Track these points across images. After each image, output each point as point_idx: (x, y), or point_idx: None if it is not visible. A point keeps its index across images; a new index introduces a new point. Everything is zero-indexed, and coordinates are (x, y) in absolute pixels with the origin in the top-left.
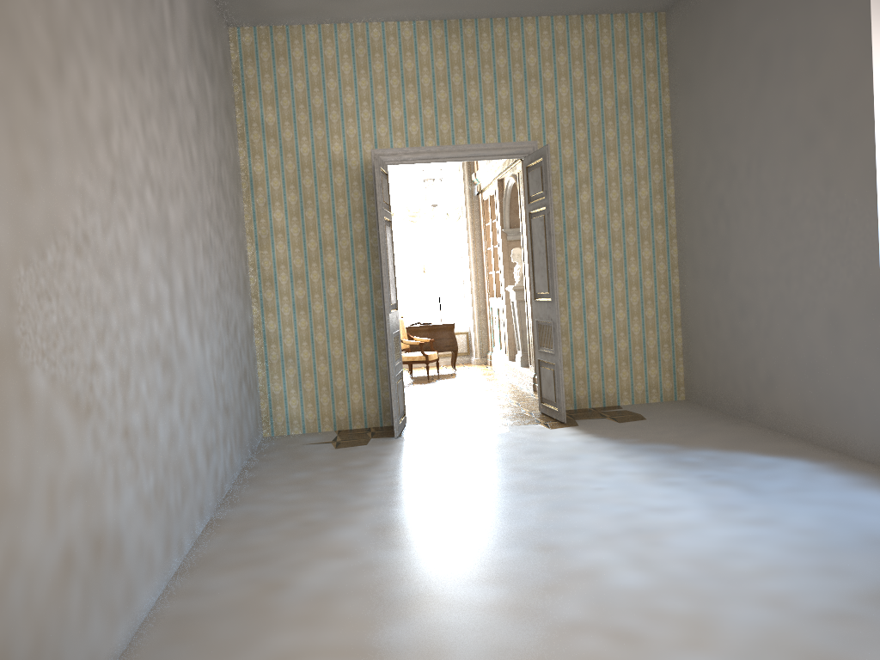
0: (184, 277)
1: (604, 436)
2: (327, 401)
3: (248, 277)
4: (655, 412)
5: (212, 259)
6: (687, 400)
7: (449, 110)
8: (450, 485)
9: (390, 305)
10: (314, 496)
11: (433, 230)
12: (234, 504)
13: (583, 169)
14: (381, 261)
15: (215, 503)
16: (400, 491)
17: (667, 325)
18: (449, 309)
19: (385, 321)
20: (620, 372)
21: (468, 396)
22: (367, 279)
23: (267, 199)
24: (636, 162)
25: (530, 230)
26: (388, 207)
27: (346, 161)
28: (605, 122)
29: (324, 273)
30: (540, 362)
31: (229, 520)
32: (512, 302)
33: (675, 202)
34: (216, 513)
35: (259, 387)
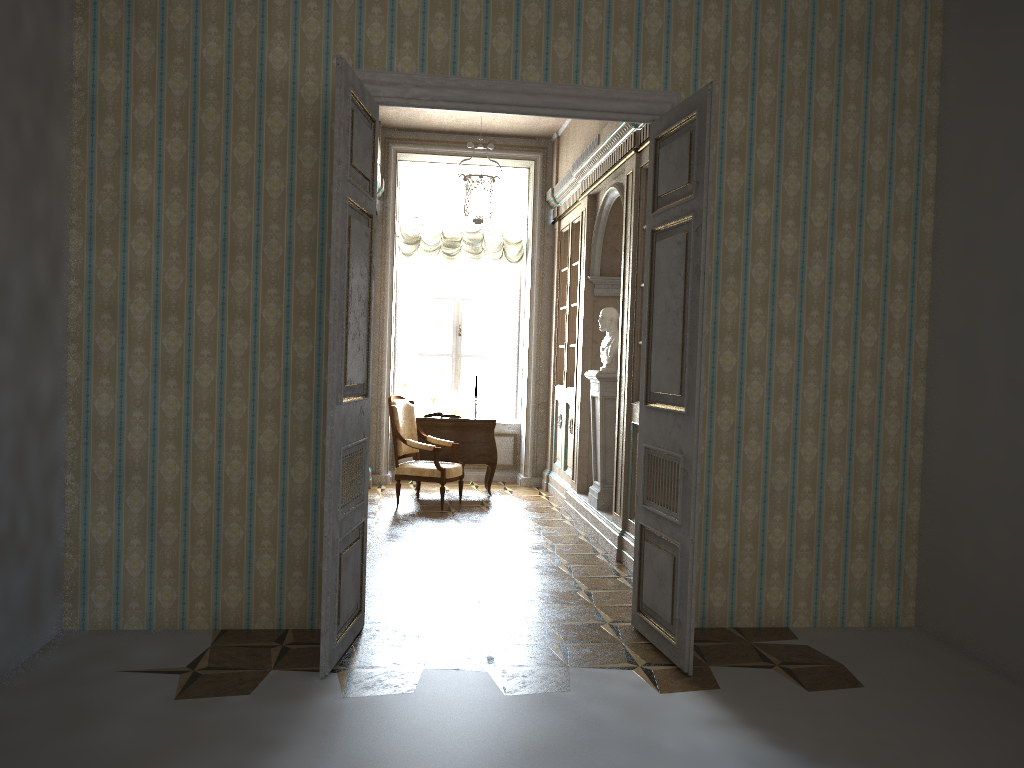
0: None
1: (790, 746)
2: (206, 569)
3: (63, 298)
4: (871, 660)
5: None
6: (922, 631)
7: (513, 10)
8: None
9: (342, 388)
10: None
11: (480, 273)
12: None
13: (764, 159)
14: None
15: None
16: None
17: (894, 479)
18: (491, 396)
19: None
20: (795, 562)
21: (500, 560)
22: (313, 329)
23: (123, 144)
24: (867, 158)
25: (651, 266)
26: (370, 187)
27: (295, 87)
28: (816, 72)
29: (226, 308)
30: (645, 530)
31: None
32: (593, 399)
33: (935, 243)
34: None
35: (64, 526)
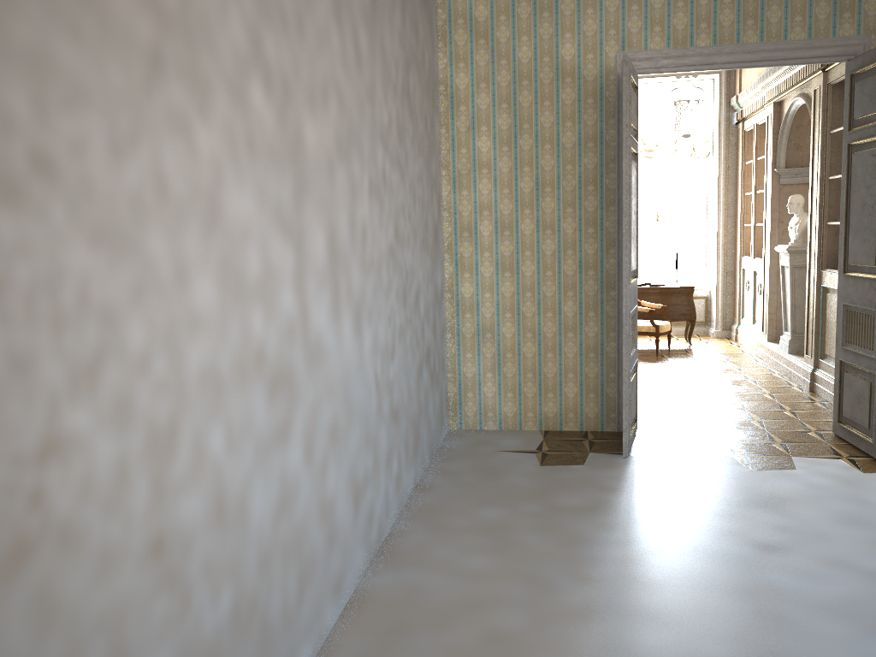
0: (329, 232)
1: None
2: (533, 392)
3: (441, 224)
4: None
5: (385, 203)
6: None
7: None
8: (725, 582)
9: (630, 273)
10: (508, 567)
11: (672, 169)
12: (392, 561)
13: None
14: (618, 210)
15: (365, 560)
16: (641, 581)
17: None
18: (684, 267)
19: (617, 292)
20: None
21: (716, 390)
22: (597, 234)
23: (471, 122)
24: None
25: (847, 171)
26: (635, 134)
27: (580, 70)
28: None
29: (539, 223)
30: (844, 364)
31: (379, 600)
32: (782, 267)
33: None
34: (365, 579)
35: (447, 366)
